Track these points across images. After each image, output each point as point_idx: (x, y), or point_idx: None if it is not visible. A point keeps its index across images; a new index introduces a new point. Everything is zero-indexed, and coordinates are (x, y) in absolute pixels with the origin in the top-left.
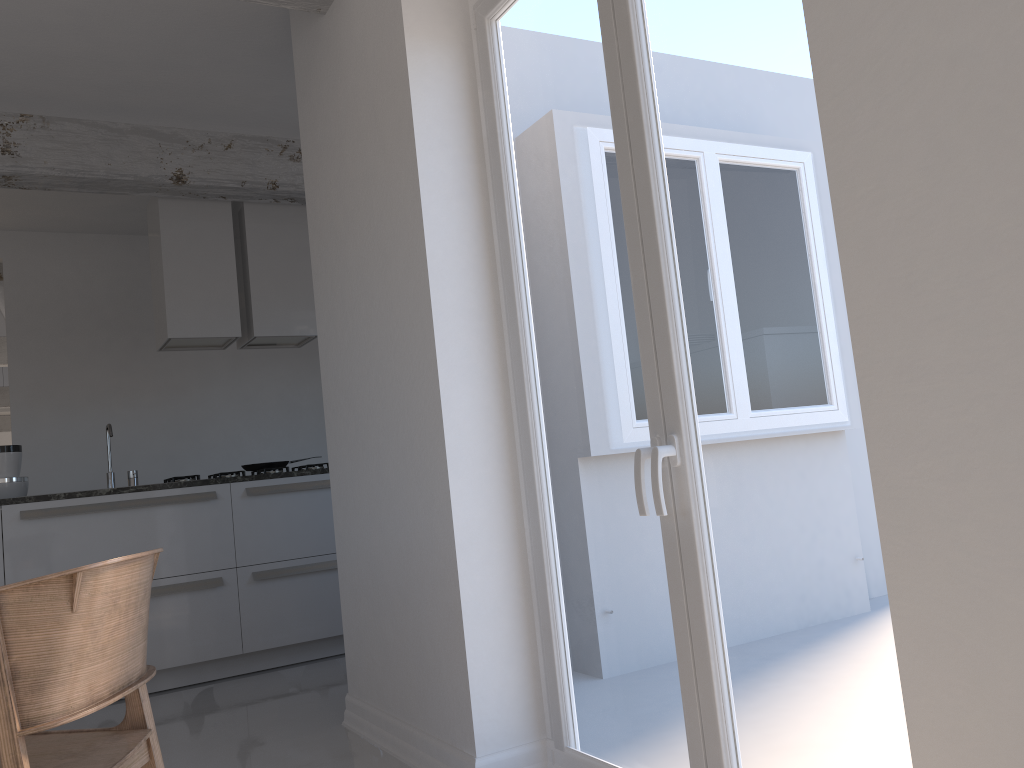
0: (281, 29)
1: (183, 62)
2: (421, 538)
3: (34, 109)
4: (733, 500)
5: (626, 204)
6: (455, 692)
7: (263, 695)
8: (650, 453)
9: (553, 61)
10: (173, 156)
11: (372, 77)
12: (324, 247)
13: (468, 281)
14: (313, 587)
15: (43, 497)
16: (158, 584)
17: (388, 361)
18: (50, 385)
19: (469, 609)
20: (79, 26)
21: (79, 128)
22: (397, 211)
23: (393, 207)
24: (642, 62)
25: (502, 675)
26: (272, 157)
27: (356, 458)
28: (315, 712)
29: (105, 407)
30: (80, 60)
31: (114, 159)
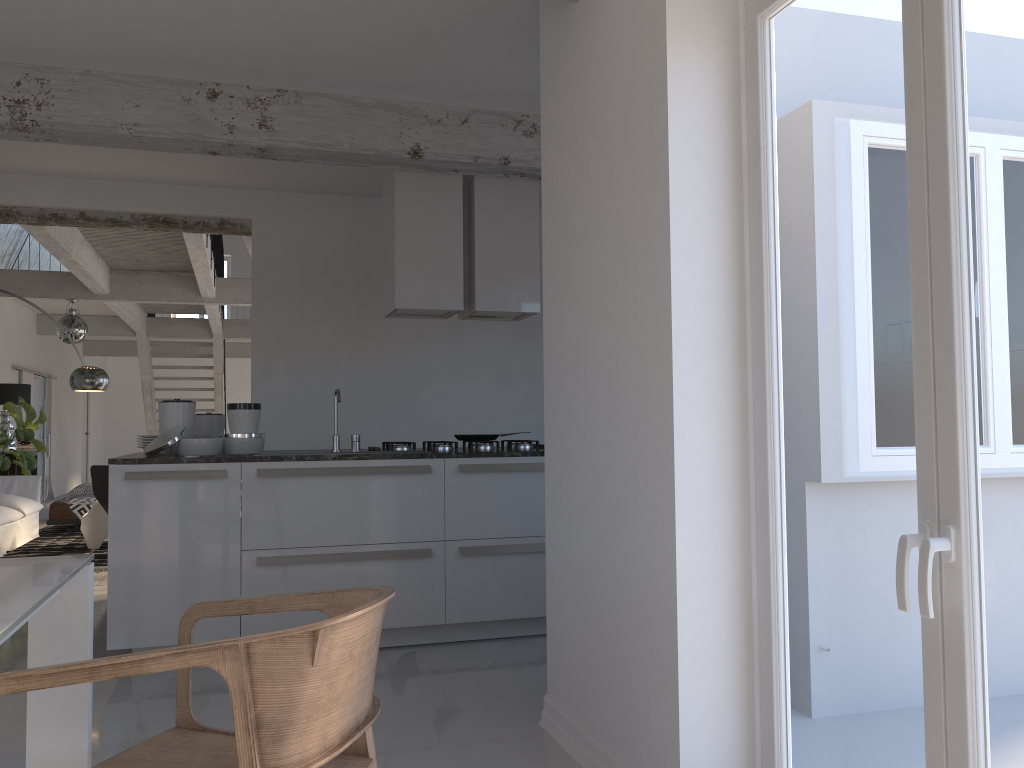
0: (528, 9)
1: (429, 42)
2: (638, 569)
3: (289, 85)
4: (1020, 618)
5: (915, 252)
6: (662, 736)
7: (462, 671)
8: (918, 541)
9: (837, 74)
10: (412, 131)
11: (625, 76)
12: (557, 245)
13: (713, 307)
14: (515, 567)
15: (277, 458)
16: (373, 549)
17: (617, 378)
18: (286, 338)
19: (685, 656)
20: (336, 10)
21: (328, 103)
22: (641, 224)
23: (637, 219)
24: (954, 89)
25: (714, 728)
26: (506, 132)
27: (574, 467)
28: (512, 703)
29: (333, 361)
30: (334, 41)
31: (357, 133)
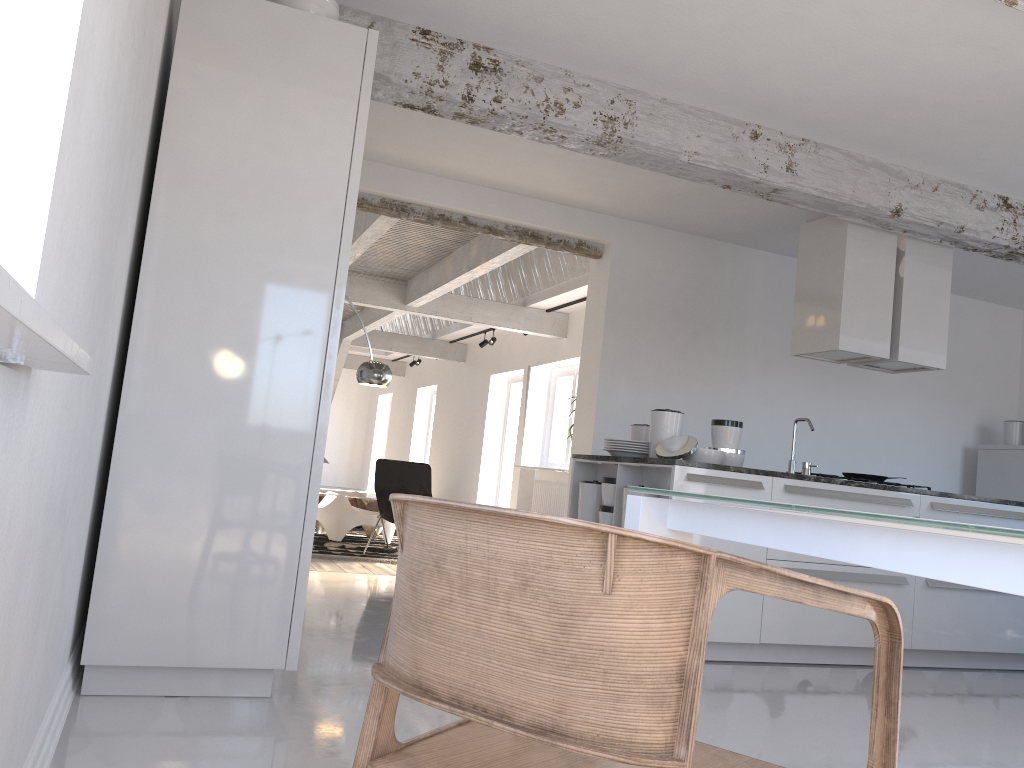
0: None
1: (1003, 120)
2: None
3: (818, 136)
4: None
5: None
6: None
7: (976, 694)
8: None
9: None
10: (896, 191)
11: None
12: None
13: None
14: (964, 603)
15: (800, 476)
16: (862, 571)
17: None
18: (629, 360)
19: None
20: (972, 84)
21: (838, 156)
22: None
23: None
24: None
25: None
26: (964, 203)
27: None
28: None
29: (664, 388)
30: (924, 107)
31: (857, 187)
